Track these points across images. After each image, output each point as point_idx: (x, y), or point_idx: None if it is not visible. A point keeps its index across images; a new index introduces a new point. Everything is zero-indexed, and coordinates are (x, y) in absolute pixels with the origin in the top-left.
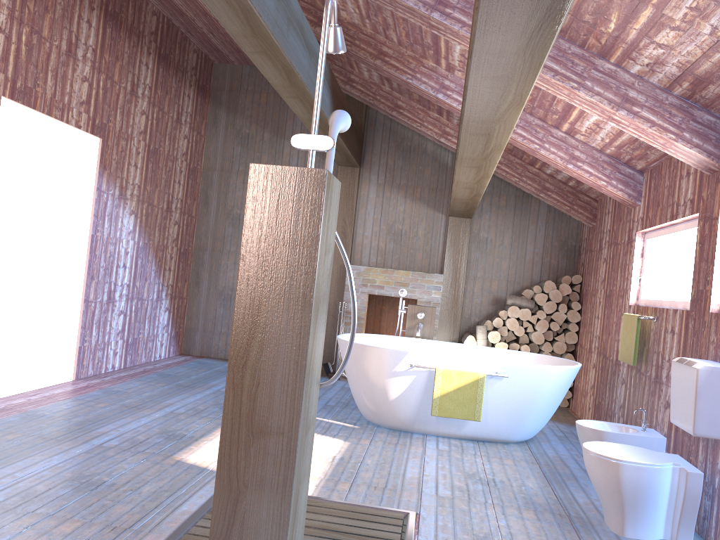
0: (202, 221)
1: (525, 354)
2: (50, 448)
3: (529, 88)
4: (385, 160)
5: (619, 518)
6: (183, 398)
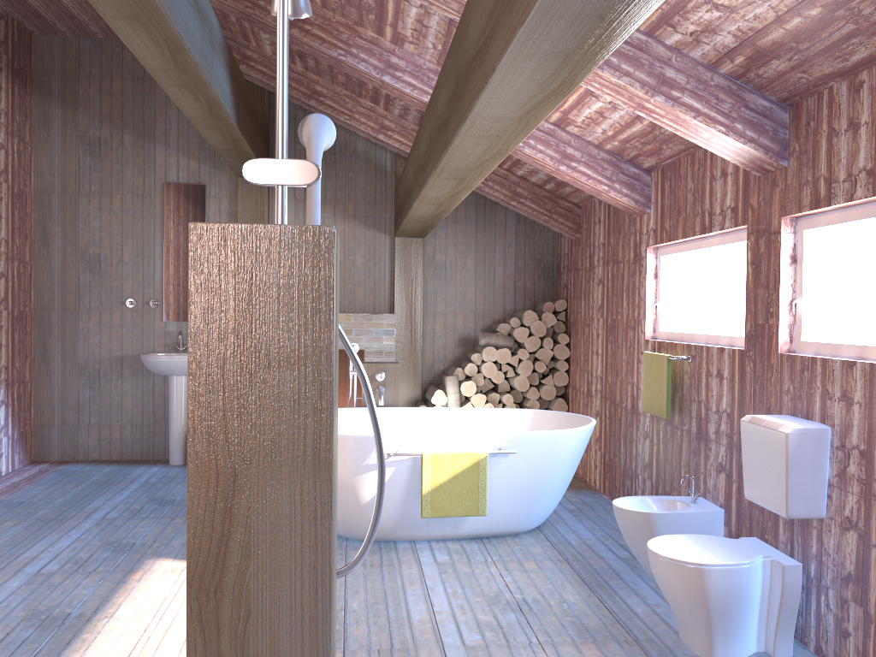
0: (42, 267)
1: (520, 412)
2: None
3: (589, 71)
4: None
5: (706, 637)
6: (52, 542)
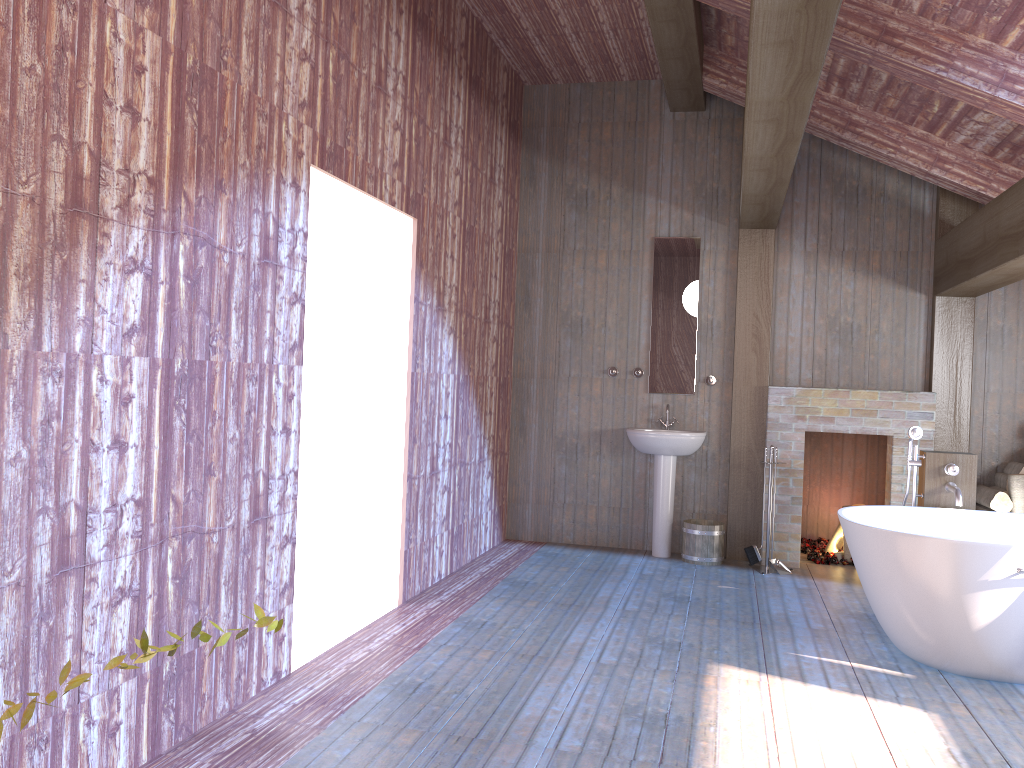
0: (523, 332)
1: None
2: (487, 762)
3: None
4: (816, 213)
5: None
6: (589, 630)
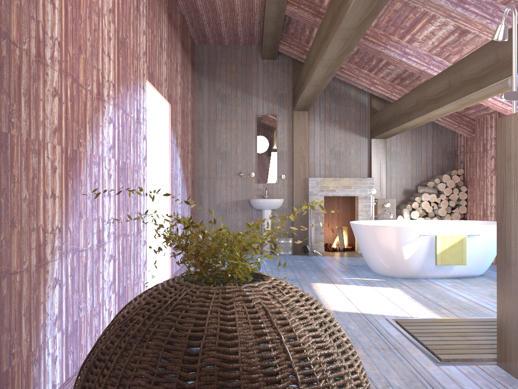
0: (199, 157)
1: (459, 222)
2: None
3: None
4: (323, 104)
5: None
6: None
